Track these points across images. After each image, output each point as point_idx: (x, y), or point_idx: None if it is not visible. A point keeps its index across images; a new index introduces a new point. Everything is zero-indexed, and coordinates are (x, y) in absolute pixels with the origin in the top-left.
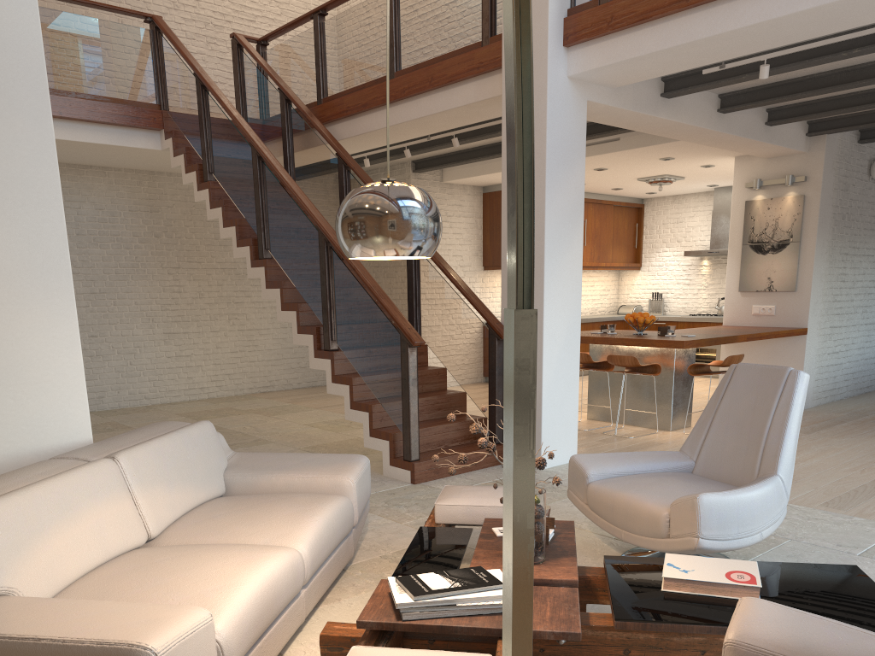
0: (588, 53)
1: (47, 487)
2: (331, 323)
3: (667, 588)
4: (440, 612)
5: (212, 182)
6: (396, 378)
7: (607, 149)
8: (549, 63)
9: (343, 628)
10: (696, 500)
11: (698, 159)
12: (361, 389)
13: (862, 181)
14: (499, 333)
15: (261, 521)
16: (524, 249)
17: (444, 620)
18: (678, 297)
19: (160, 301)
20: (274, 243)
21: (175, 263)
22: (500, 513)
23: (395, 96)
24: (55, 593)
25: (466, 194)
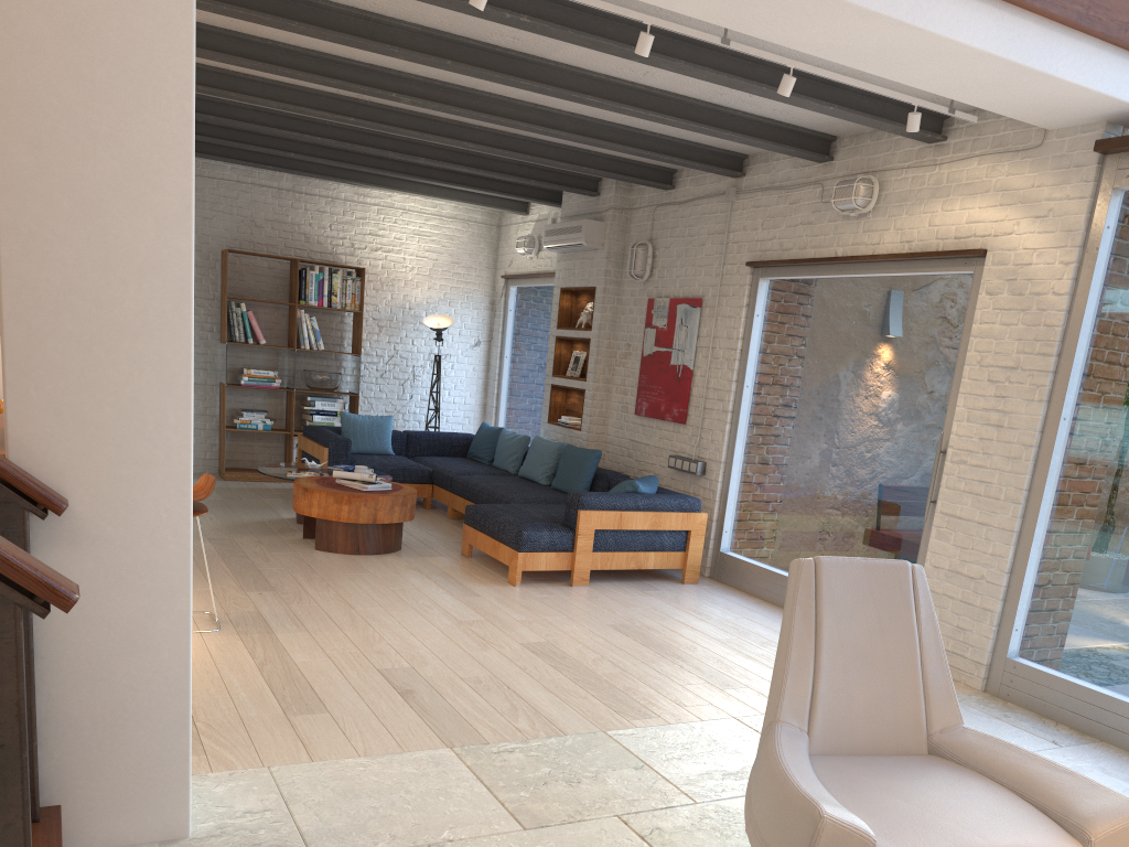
0: None
1: None
2: None
3: None
4: None
5: None
6: None
7: None
8: None
9: None
10: None
11: None
12: None
13: None
14: (47, 499)
15: None
16: None
17: None
18: None
19: None
20: None
21: None
22: None
23: None
24: None
25: None
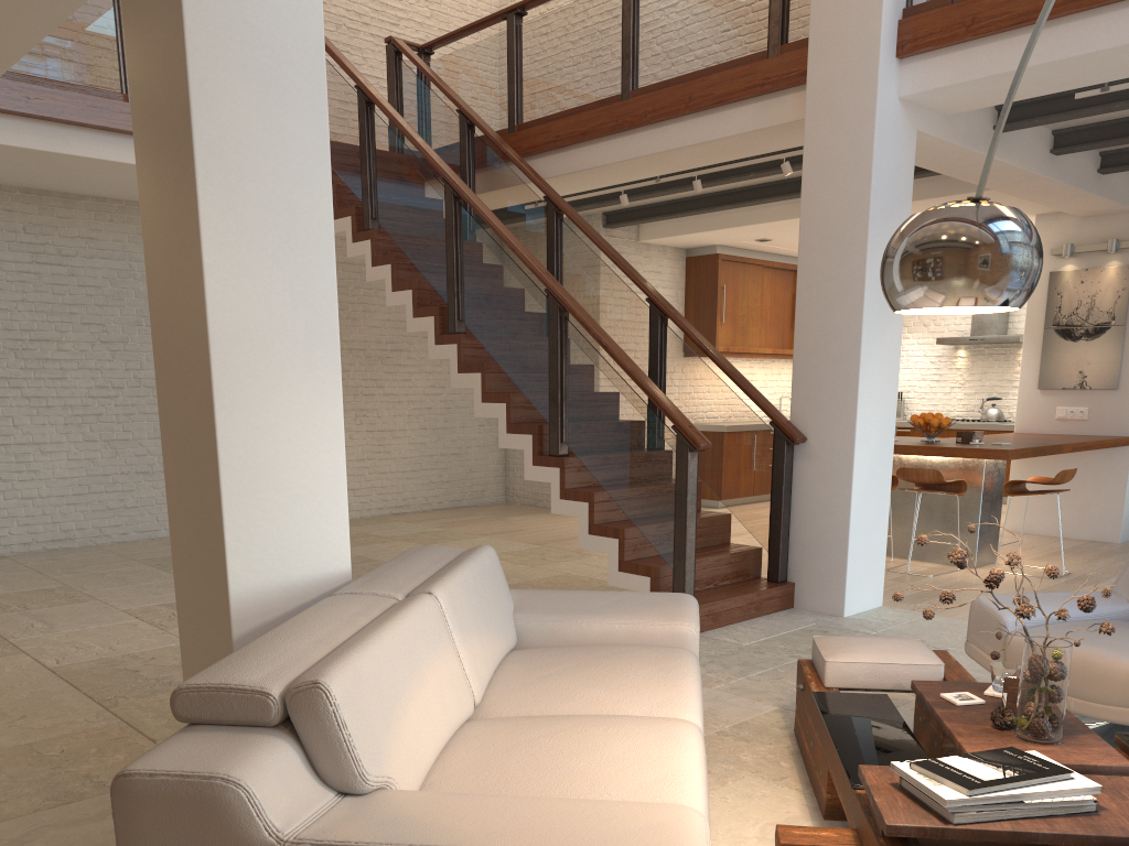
0: (932, 67)
1: (394, 633)
2: (561, 419)
3: None
4: (1002, 813)
5: (376, 231)
6: (663, 493)
7: None
8: (879, 79)
9: (807, 834)
10: None
11: None
12: (603, 507)
13: None
14: (791, 435)
15: (620, 683)
16: None
17: (1012, 824)
18: (923, 397)
19: None
20: (473, 312)
21: None
22: (918, 674)
23: (631, 121)
24: (420, 785)
25: (665, 258)
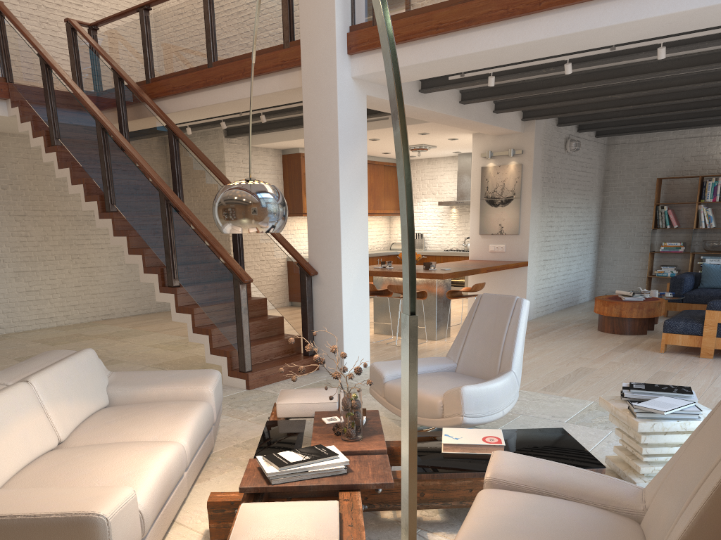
0: (366, 61)
1: None
2: (173, 265)
3: (446, 450)
4: (297, 477)
5: (59, 146)
6: (230, 308)
7: (379, 125)
8: (337, 67)
9: (224, 495)
10: (460, 390)
11: (446, 134)
12: (200, 317)
13: (561, 154)
14: (308, 271)
15: (148, 423)
16: (409, 289)
17: (301, 482)
18: (435, 237)
19: (9, 245)
20: (119, 199)
21: (21, 211)
22: (324, 407)
23: (214, 81)
24: None
25: (268, 155)
